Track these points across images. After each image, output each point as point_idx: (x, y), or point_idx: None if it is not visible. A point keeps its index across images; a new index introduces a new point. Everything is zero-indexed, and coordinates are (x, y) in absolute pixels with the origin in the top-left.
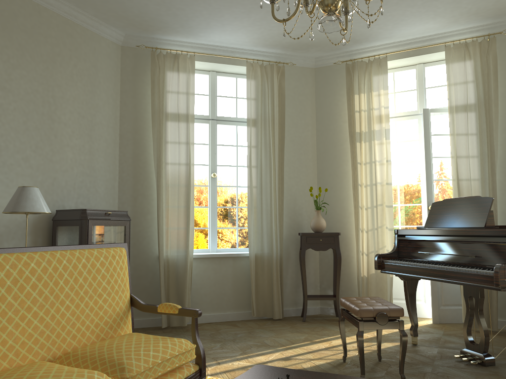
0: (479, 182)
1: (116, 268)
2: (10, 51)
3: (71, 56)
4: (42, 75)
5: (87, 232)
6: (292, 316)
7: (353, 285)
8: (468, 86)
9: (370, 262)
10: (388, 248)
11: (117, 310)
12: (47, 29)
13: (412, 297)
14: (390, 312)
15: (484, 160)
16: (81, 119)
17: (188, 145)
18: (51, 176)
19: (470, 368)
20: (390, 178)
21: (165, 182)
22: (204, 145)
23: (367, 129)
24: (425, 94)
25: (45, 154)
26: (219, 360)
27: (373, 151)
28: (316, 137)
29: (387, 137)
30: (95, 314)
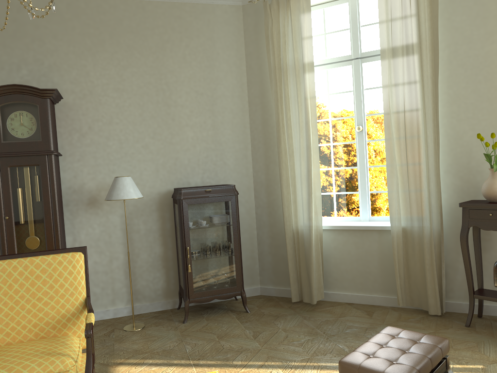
0: None
1: (62, 273)
2: (119, 54)
3: (182, 38)
4: (152, 67)
5: (182, 211)
6: (467, 313)
7: None
8: None
9: None
10: None
11: (63, 312)
12: (153, 21)
13: None
14: None
15: None
16: (200, 96)
17: (305, 102)
18: (172, 157)
19: None
20: None
21: (287, 147)
22: (348, 93)
23: None
24: None
25: (164, 138)
26: (270, 361)
27: None
28: None
29: None
30: (33, 315)
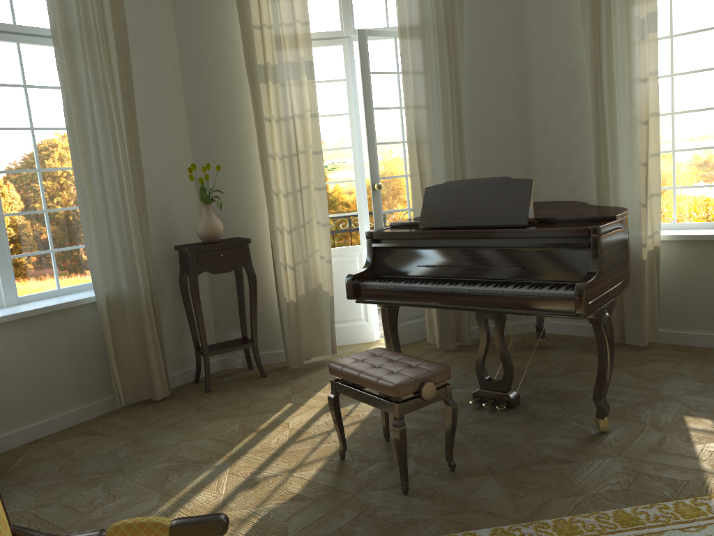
0: (441, 147)
1: None
2: None
3: None
4: None
5: None
6: (179, 386)
7: (269, 316)
8: None
9: (298, 278)
10: (323, 254)
11: None
12: None
13: (394, 329)
14: (435, 378)
15: (448, 113)
16: None
17: None
18: None
19: (501, 418)
20: (319, 143)
21: None
22: None
23: (278, 59)
24: (352, 4)
25: None
26: None
27: (290, 99)
28: (182, 71)
29: (310, 76)
30: None
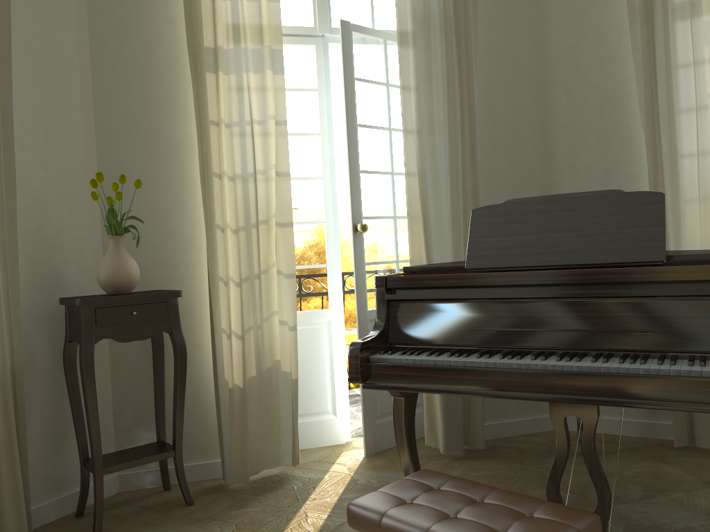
0: (447, 178)
1: None
2: None
3: None
4: None
5: None
6: (49, 522)
7: (199, 408)
8: None
9: (248, 352)
10: (284, 317)
11: None
12: None
13: (411, 431)
14: None
15: (457, 135)
16: None
17: None
18: None
19: None
20: (286, 162)
21: None
22: None
23: (234, 42)
24: None
25: None
26: None
27: (248, 98)
28: (92, 49)
29: (277, 69)
30: None
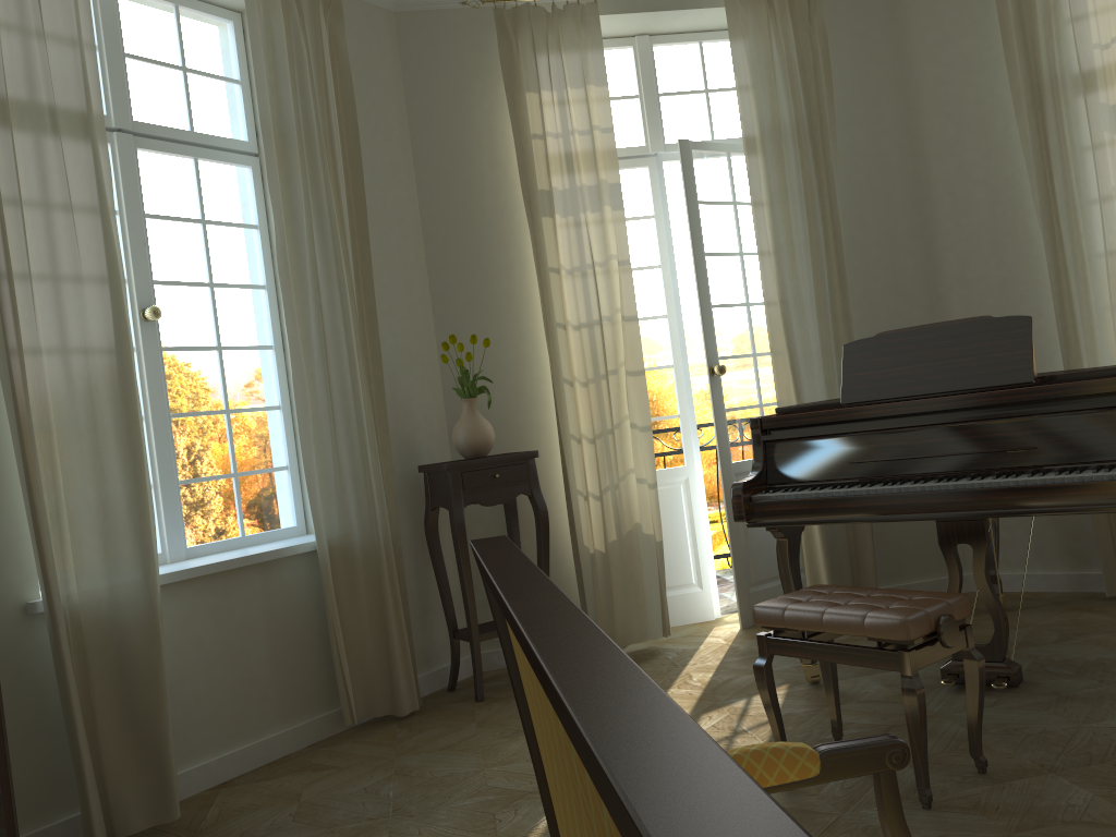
0: (813, 306)
1: None
2: None
3: None
4: None
5: None
6: (424, 696)
7: (556, 580)
8: (778, 92)
9: (606, 514)
10: (642, 474)
11: None
12: None
13: (797, 575)
14: (954, 611)
15: (821, 256)
16: None
17: (104, 205)
18: None
19: (1006, 700)
20: (632, 305)
21: (31, 335)
22: None
23: (569, 182)
24: (660, 109)
25: None
26: None
27: (587, 240)
28: (421, 204)
29: (616, 205)
30: None
